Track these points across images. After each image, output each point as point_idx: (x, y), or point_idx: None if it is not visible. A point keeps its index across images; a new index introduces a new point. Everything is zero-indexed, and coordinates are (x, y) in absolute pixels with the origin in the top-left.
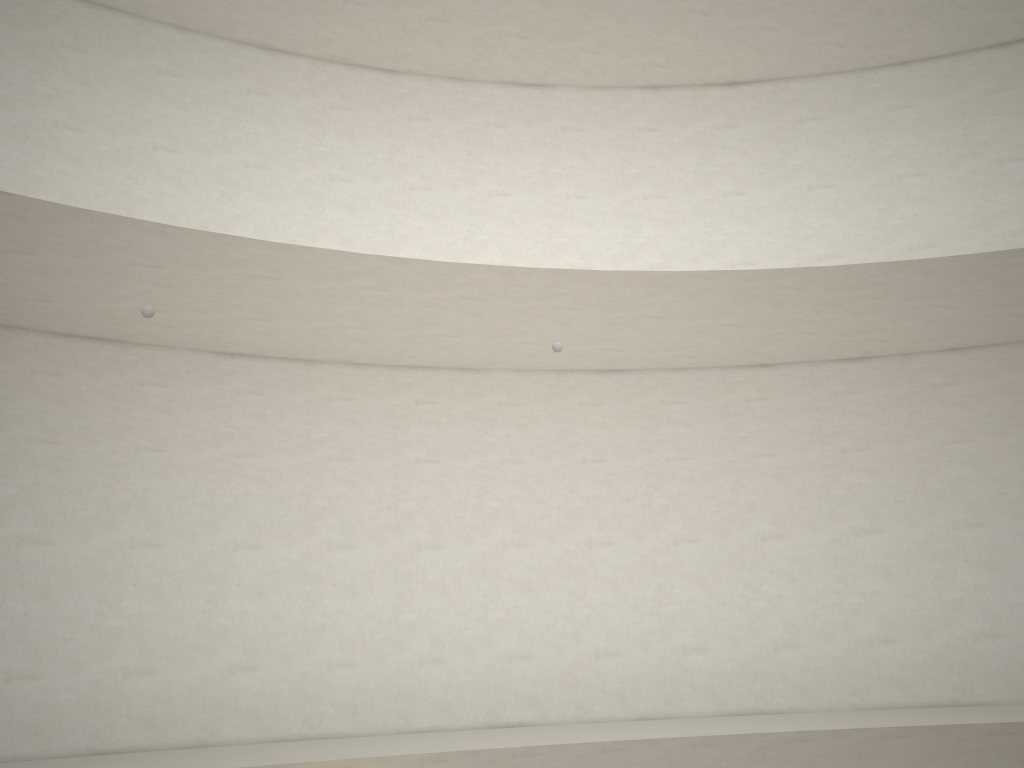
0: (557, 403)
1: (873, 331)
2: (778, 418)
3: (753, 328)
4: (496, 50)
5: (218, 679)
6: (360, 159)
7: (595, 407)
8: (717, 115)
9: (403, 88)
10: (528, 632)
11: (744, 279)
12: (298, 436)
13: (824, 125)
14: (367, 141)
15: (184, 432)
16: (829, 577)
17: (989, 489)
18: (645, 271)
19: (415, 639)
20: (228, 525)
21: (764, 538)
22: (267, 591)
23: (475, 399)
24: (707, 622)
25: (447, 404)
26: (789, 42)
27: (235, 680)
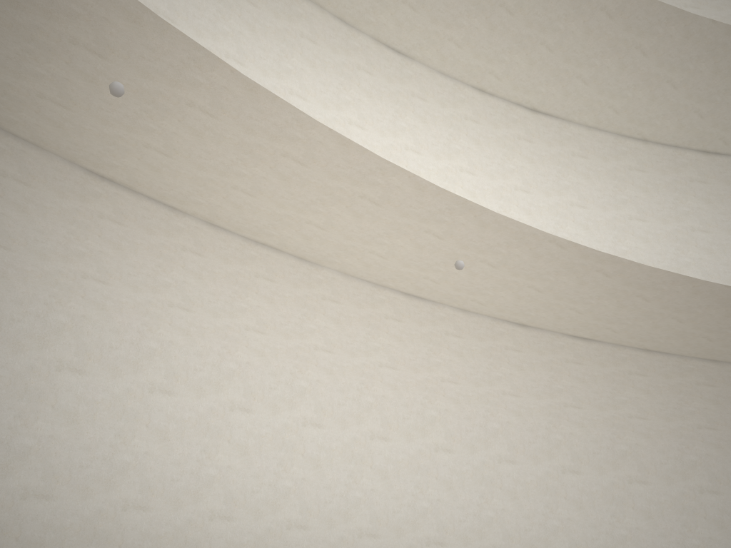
0: (368, 310)
1: (616, 322)
2: (525, 368)
3: (545, 295)
4: (388, 10)
5: (7, 503)
6: (255, 50)
7: (396, 322)
8: (520, 128)
9: (301, 9)
10: (309, 504)
11: (582, 255)
12: (146, 275)
13: (588, 163)
14: (264, 38)
15: (35, 237)
16: (540, 501)
17: (655, 458)
18: (524, 224)
19: (211, 493)
20: (58, 343)
21: (500, 460)
22: (81, 419)
23: (305, 287)
24: (448, 521)
25: (282, 285)
26: (588, 95)
27: (25, 506)
